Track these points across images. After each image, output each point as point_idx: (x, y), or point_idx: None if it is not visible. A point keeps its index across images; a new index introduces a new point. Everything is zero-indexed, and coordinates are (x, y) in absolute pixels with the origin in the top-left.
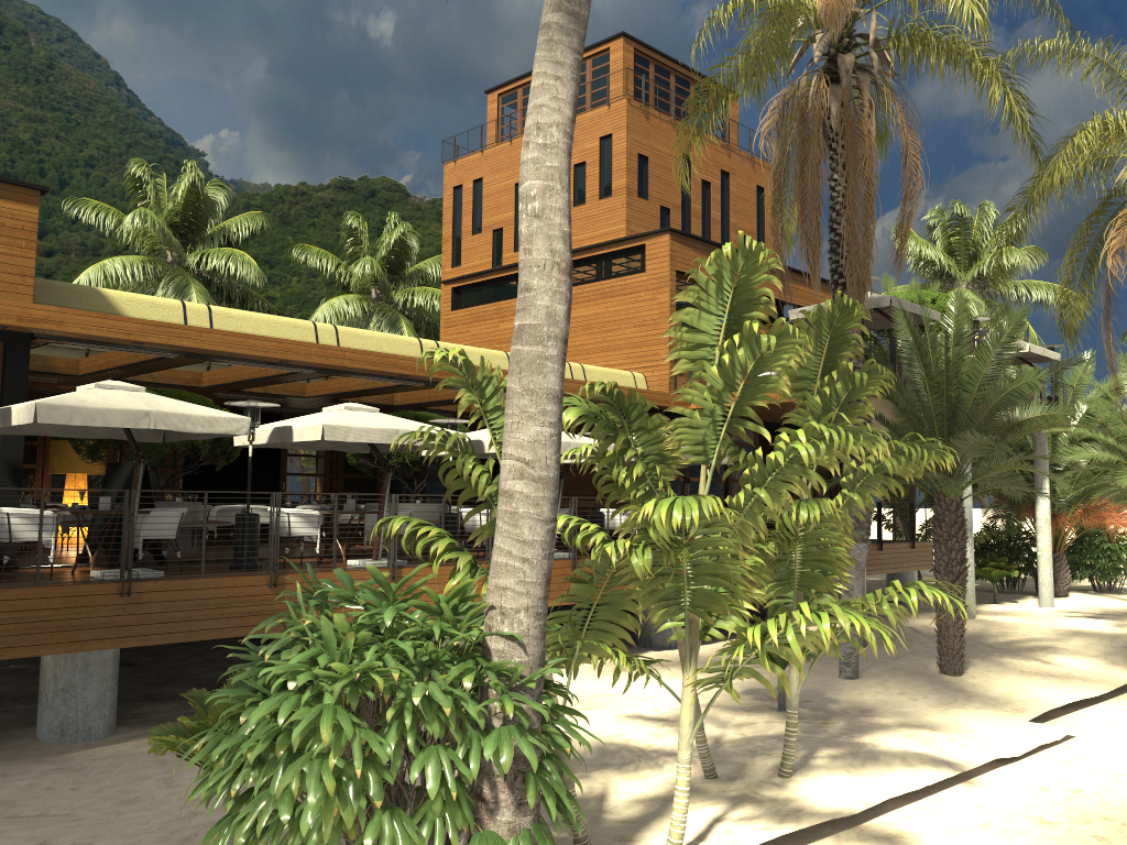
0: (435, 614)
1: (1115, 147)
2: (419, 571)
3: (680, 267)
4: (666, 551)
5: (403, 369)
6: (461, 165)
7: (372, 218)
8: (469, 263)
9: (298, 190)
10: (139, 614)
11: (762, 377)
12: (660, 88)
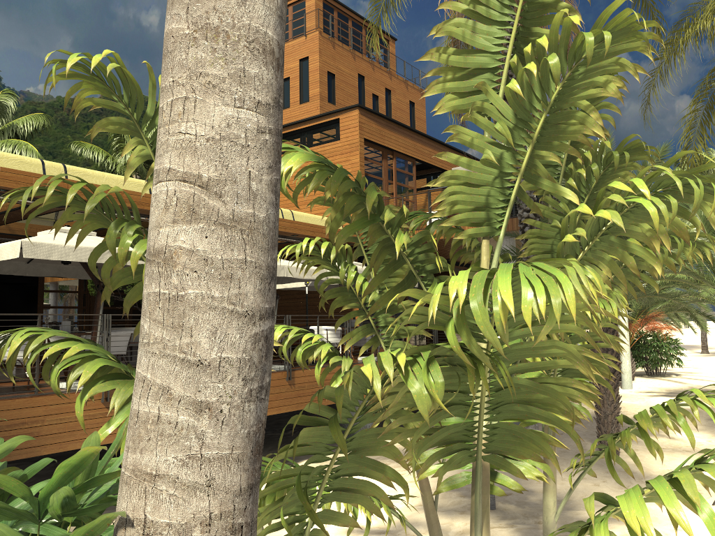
0: (25, 519)
1: None
2: None
3: (367, 136)
4: (472, 370)
5: (128, 202)
6: None
7: None
8: None
9: None
10: None
11: (565, 114)
12: (342, 29)
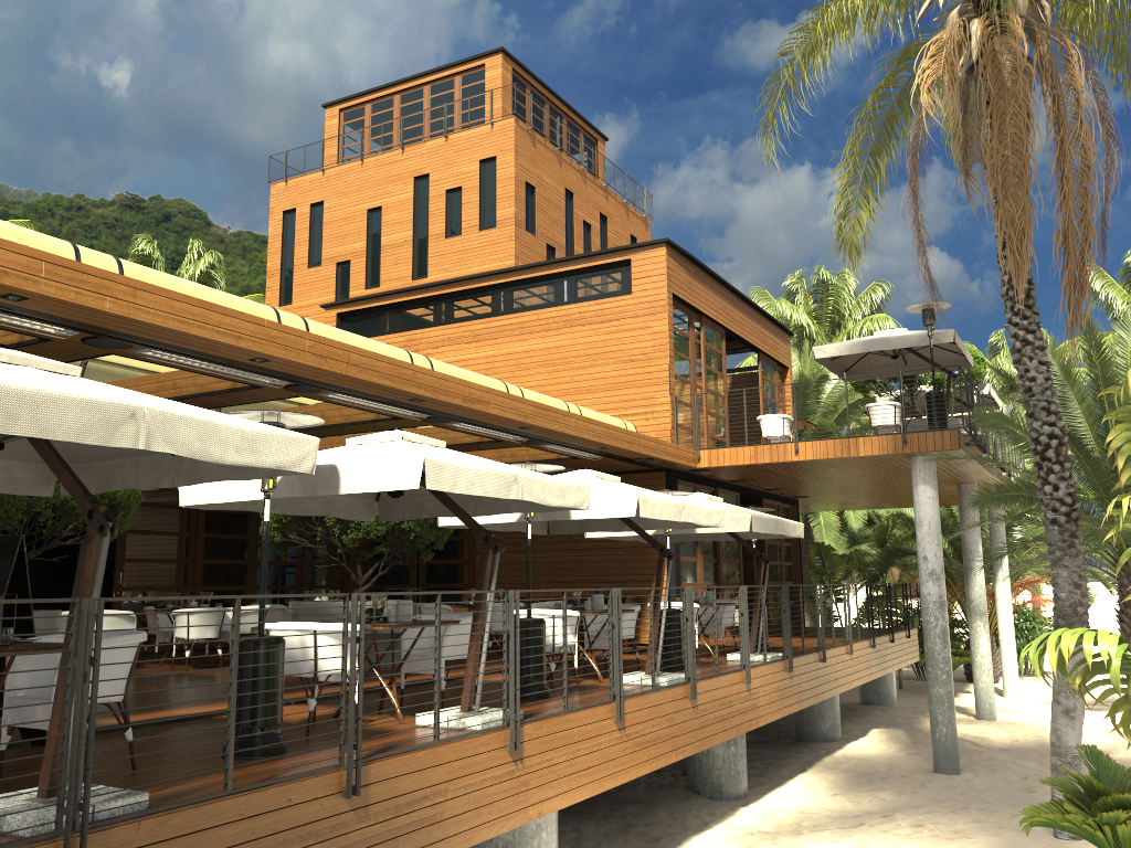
0: None
1: None
2: (543, 728)
3: (676, 290)
4: None
5: (421, 387)
6: (295, 186)
7: (165, 246)
8: (304, 301)
9: (74, 204)
10: None
11: None
12: (536, 117)
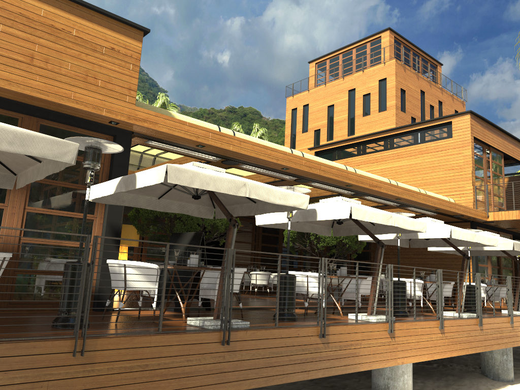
0: None
1: None
2: (404, 325)
3: (475, 135)
4: None
5: (350, 180)
6: (296, 98)
7: (244, 127)
8: (300, 147)
9: (210, 111)
10: (233, 361)
11: None
12: (406, 57)
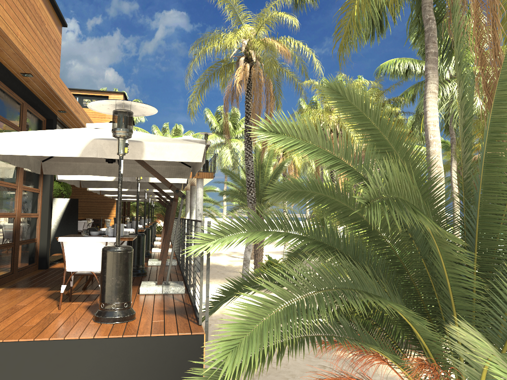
0: None
1: (321, 117)
2: None
3: None
4: None
5: None
6: None
7: None
8: None
9: None
10: None
11: None
12: None
